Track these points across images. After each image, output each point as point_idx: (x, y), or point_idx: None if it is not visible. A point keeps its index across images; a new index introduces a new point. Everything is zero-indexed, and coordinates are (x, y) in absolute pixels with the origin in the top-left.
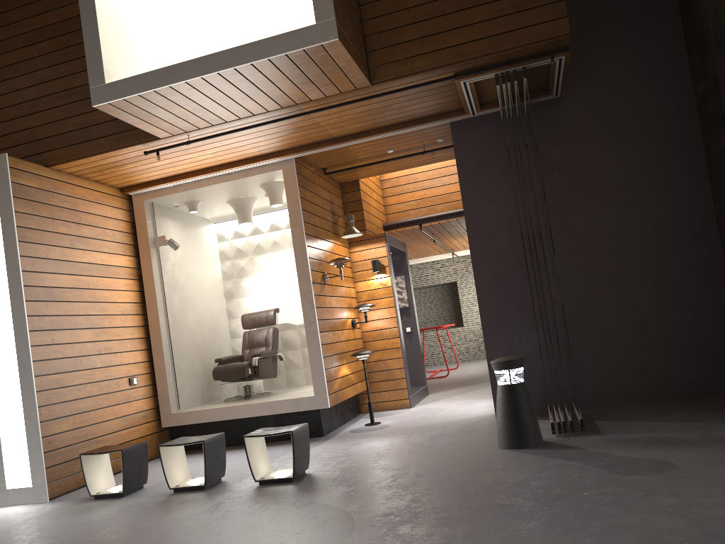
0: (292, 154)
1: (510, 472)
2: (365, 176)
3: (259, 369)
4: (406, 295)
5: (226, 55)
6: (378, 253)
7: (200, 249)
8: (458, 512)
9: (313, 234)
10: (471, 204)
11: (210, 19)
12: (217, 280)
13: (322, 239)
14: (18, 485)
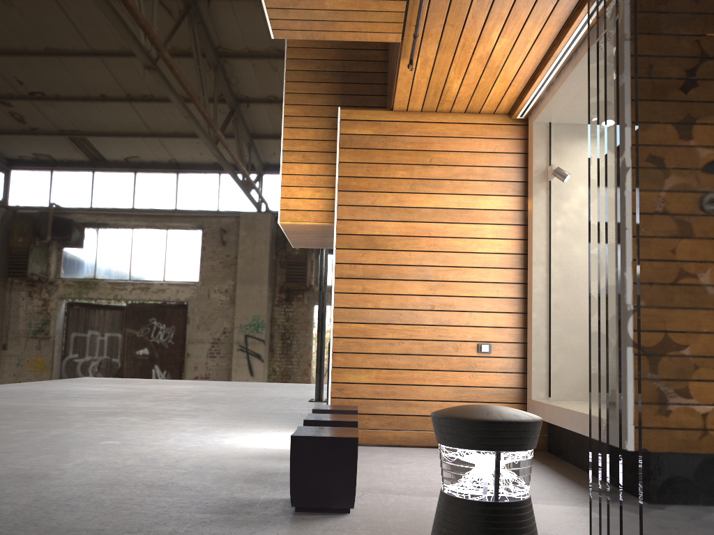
0: None
1: None
2: None
3: None
4: None
5: None
6: None
7: None
8: None
9: None
10: None
11: None
12: None
13: None
14: None
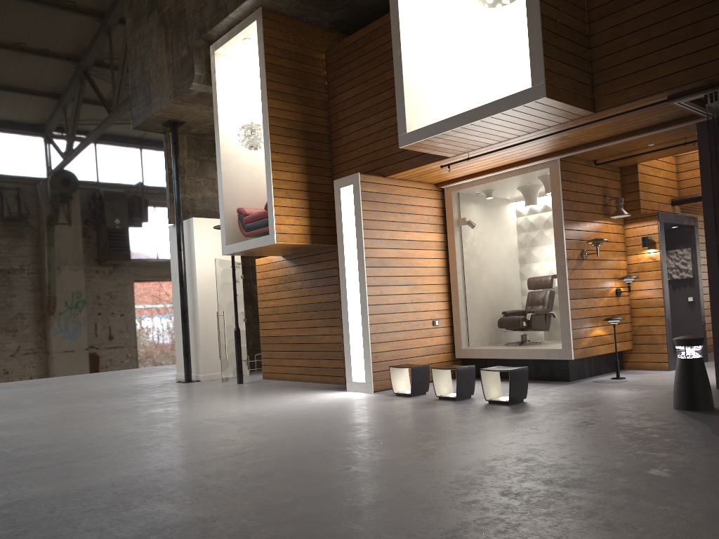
0: (554, 156)
1: (646, 422)
2: (641, 161)
3: (531, 323)
4: (691, 266)
5: (475, 112)
6: (650, 230)
7: (498, 225)
8: (573, 434)
9: (574, 219)
10: (710, 196)
11: (497, 55)
12: (512, 249)
13: (586, 221)
14: (358, 380)
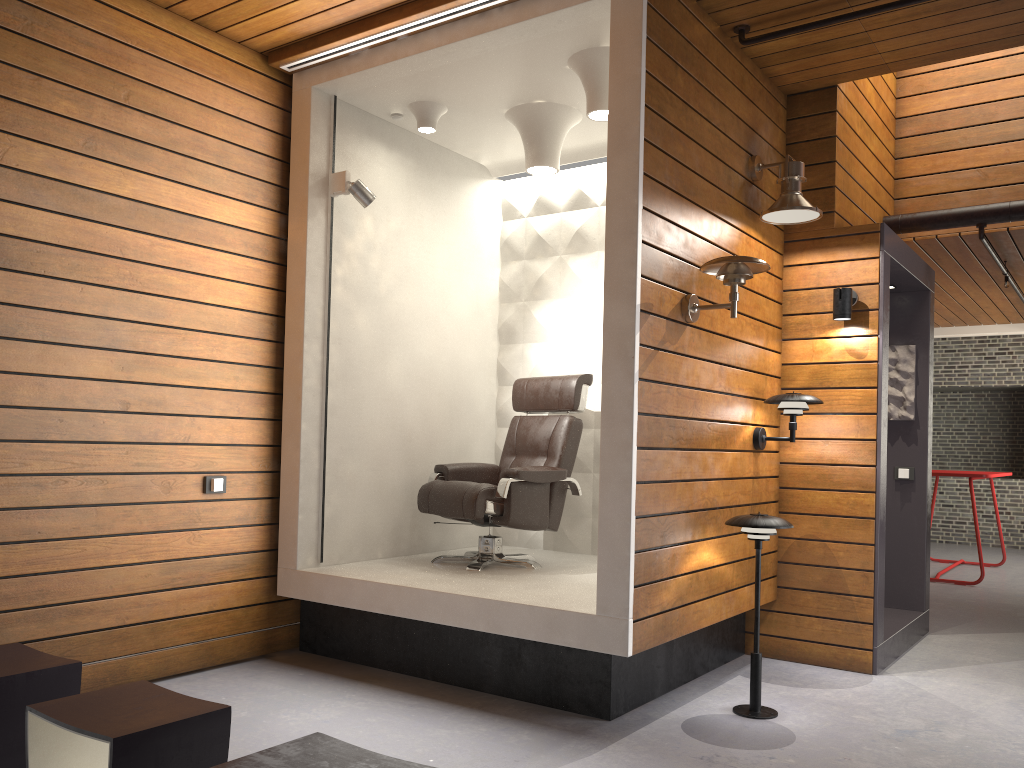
0: None
1: None
2: (855, 71)
3: (511, 507)
4: (913, 391)
5: None
6: (855, 273)
7: (450, 226)
8: None
9: (672, 186)
10: None
11: None
12: (483, 300)
13: (703, 210)
14: None
